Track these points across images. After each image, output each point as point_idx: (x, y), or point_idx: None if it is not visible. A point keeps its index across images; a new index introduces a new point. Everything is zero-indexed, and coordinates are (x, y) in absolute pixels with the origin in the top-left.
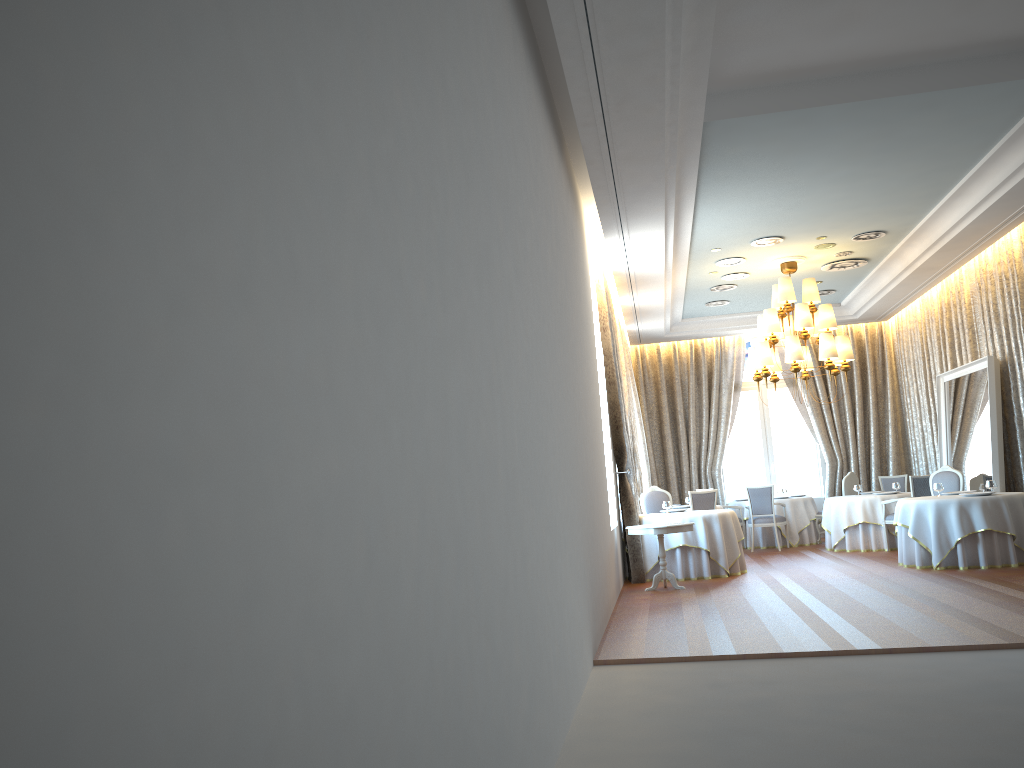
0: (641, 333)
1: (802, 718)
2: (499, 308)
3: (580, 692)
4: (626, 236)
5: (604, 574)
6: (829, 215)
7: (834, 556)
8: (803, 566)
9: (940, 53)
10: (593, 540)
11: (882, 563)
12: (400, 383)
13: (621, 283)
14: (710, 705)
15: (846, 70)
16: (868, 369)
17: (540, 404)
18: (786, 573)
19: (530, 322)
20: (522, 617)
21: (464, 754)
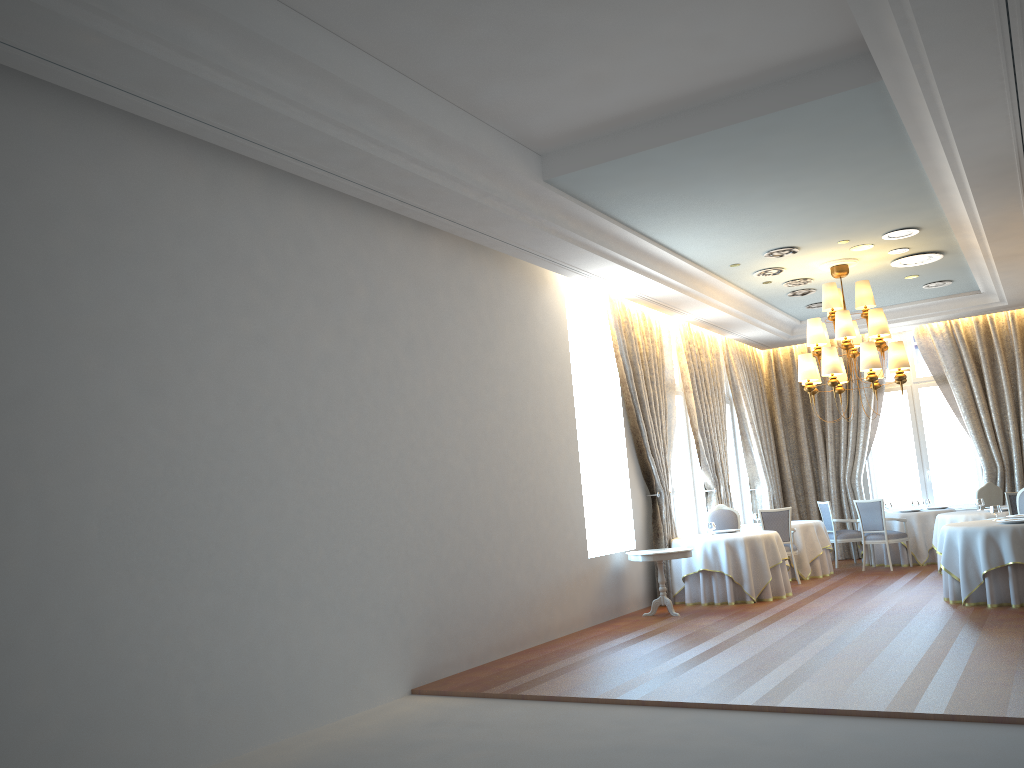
0: (754, 340)
1: (405, 762)
2: (60, 433)
3: (325, 719)
4: (587, 273)
5: (521, 605)
6: (817, 224)
7: (921, 581)
8: (854, 593)
9: (742, 82)
10: (465, 577)
11: (937, 593)
12: None
13: (652, 306)
14: (383, 742)
15: (660, 112)
16: None
17: (220, 485)
18: (814, 601)
19: (198, 421)
20: (68, 668)
21: None
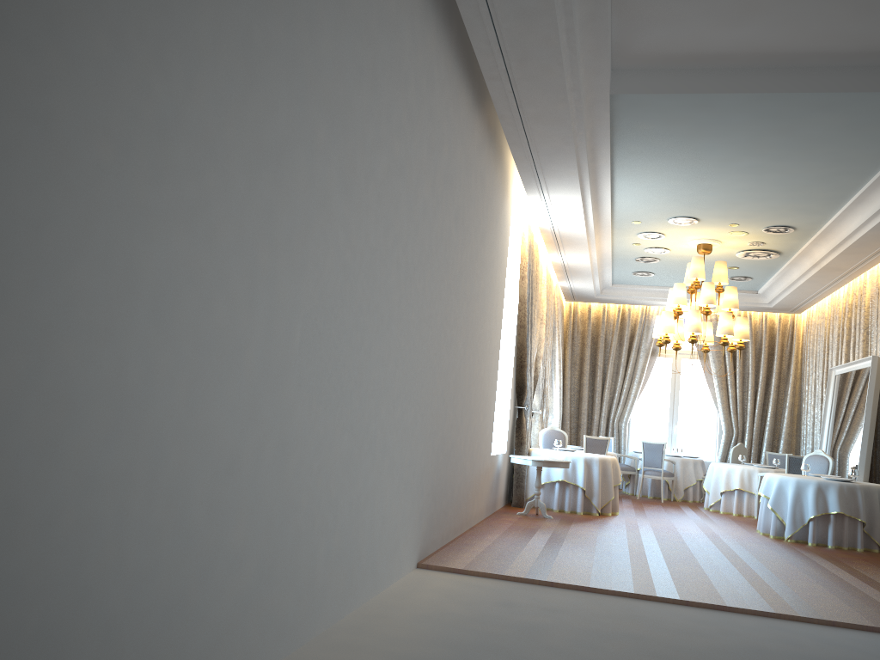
0: (573, 291)
1: (557, 648)
2: (294, 209)
3: (379, 588)
4: (546, 195)
5: (465, 491)
6: (739, 204)
7: (706, 515)
8: (671, 518)
9: (840, 57)
10: (449, 457)
11: (743, 528)
12: (15, 226)
13: (548, 240)
14: (486, 620)
15: (749, 62)
16: (775, 354)
17: (365, 315)
18: (651, 521)
19: (364, 238)
20: (263, 501)
21: (75, 612)
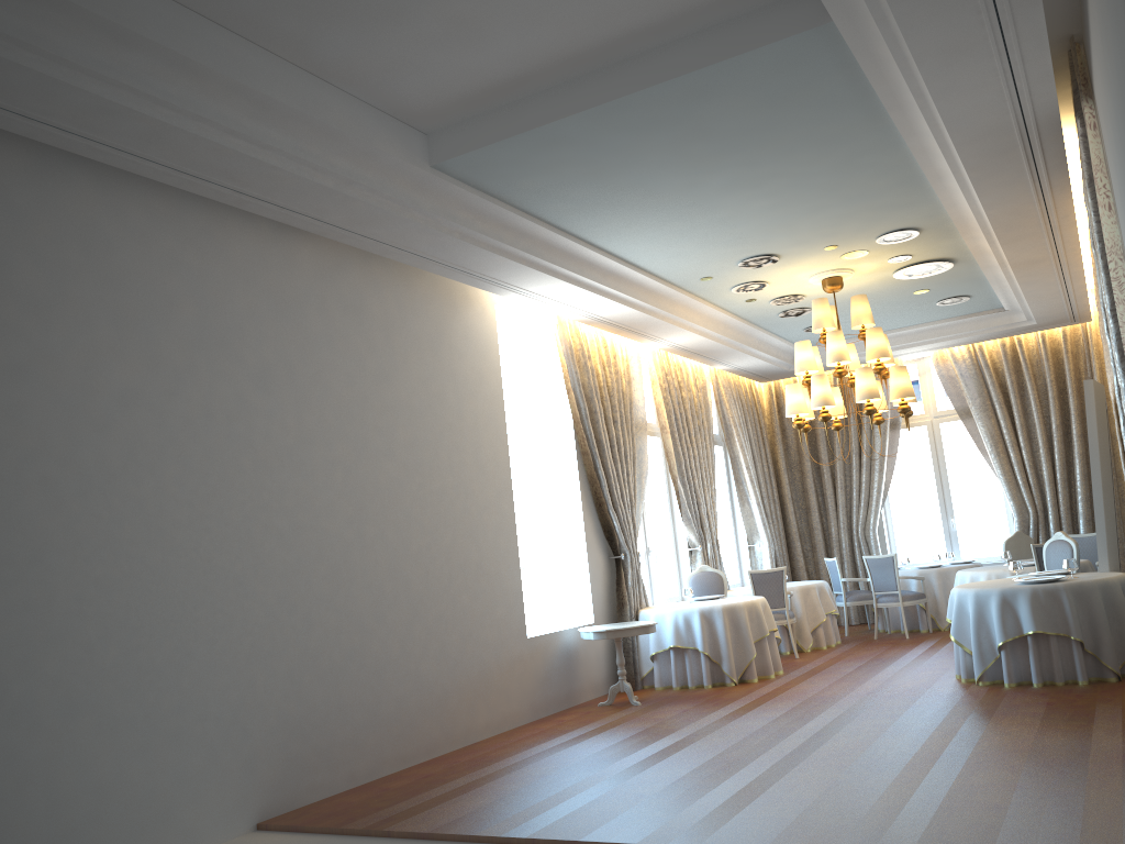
0: (749, 370)
1: None
2: None
3: None
4: (519, 289)
5: (428, 702)
6: (794, 224)
7: (936, 652)
8: (855, 670)
9: (661, 29)
10: (344, 672)
11: (951, 669)
12: None
13: (614, 330)
14: None
15: (564, 73)
16: (1068, 388)
17: None
18: (805, 682)
19: None
20: None
21: None
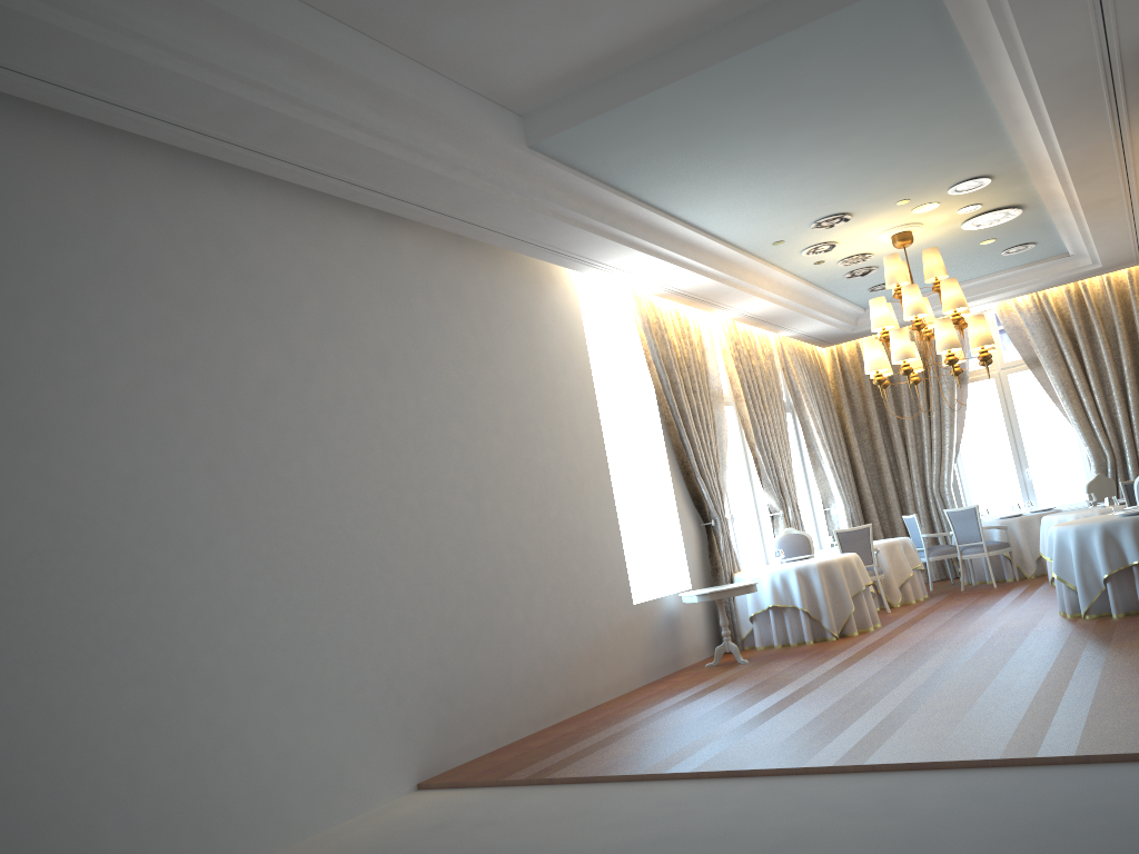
0: (813, 336)
1: None
2: None
3: (303, 833)
4: (602, 265)
5: (552, 667)
6: (869, 180)
7: (1030, 596)
8: (954, 617)
9: None
10: (478, 640)
11: (1051, 608)
12: None
13: (687, 301)
14: None
15: (659, 45)
16: (1138, 329)
17: (134, 550)
18: (906, 631)
19: (97, 471)
20: None
21: None
